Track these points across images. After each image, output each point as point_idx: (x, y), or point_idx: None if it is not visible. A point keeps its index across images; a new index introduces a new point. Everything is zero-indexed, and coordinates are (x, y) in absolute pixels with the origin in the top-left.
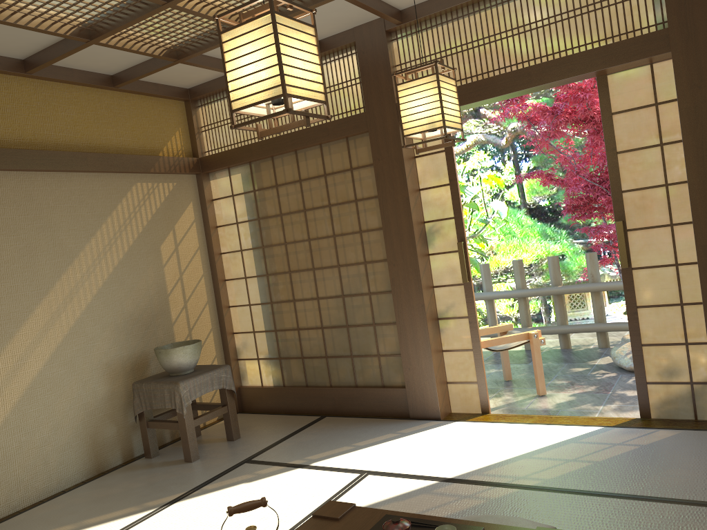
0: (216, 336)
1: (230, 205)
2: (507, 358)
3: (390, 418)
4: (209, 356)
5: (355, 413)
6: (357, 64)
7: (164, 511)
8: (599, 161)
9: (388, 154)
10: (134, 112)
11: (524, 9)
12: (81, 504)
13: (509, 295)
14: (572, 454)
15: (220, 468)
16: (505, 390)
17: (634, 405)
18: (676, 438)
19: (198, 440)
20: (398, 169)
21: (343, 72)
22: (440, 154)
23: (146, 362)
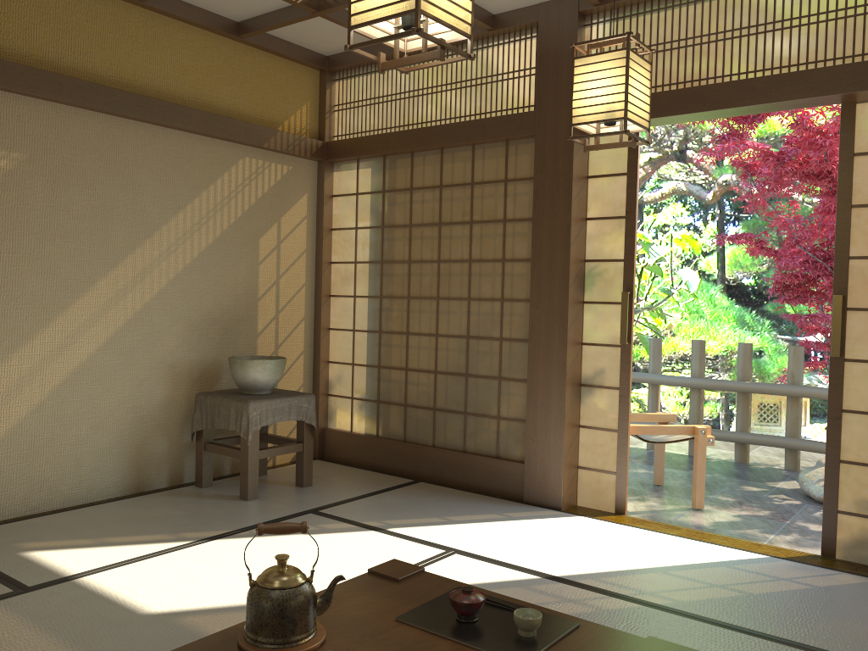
0: (307, 361)
1: (352, 205)
2: (662, 457)
3: (498, 497)
4: (294, 383)
5: (457, 485)
6: (536, 50)
7: (201, 545)
8: (829, 231)
9: (554, 167)
10: (257, 72)
11: (761, 4)
12: (108, 520)
13: (681, 382)
14: (720, 579)
15: (279, 513)
16: (652, 495)
17: (817, 542)
18: (864, 587)
19: (262, 479)
20: (563, 187)
21: (517, 58)
22: (621, 177)
23: (217, 373)
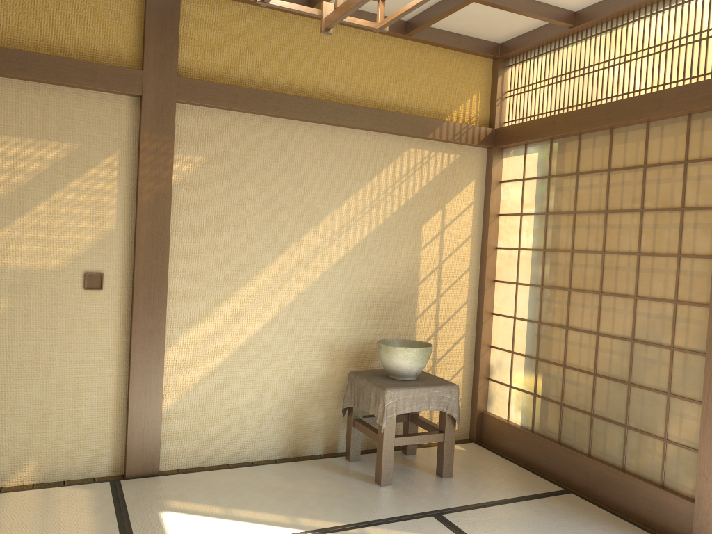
0: (468, 344)
1: (518, 191)
2: None
3: None
4: (454, 365)
5: (612, 506)
6: None
7: None
8: None
9: None
10: (426, 67)
11: None
12: (250, 486)
13: None
14: None
15: (401, 510)
16: None
17: None
18: None
19: (408, 459)
20: None
21: (706, 15)
22: None
23: (374, 352)
